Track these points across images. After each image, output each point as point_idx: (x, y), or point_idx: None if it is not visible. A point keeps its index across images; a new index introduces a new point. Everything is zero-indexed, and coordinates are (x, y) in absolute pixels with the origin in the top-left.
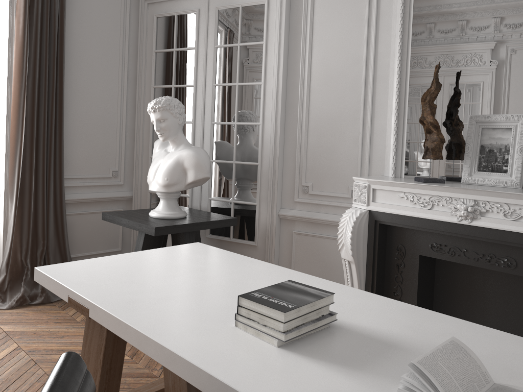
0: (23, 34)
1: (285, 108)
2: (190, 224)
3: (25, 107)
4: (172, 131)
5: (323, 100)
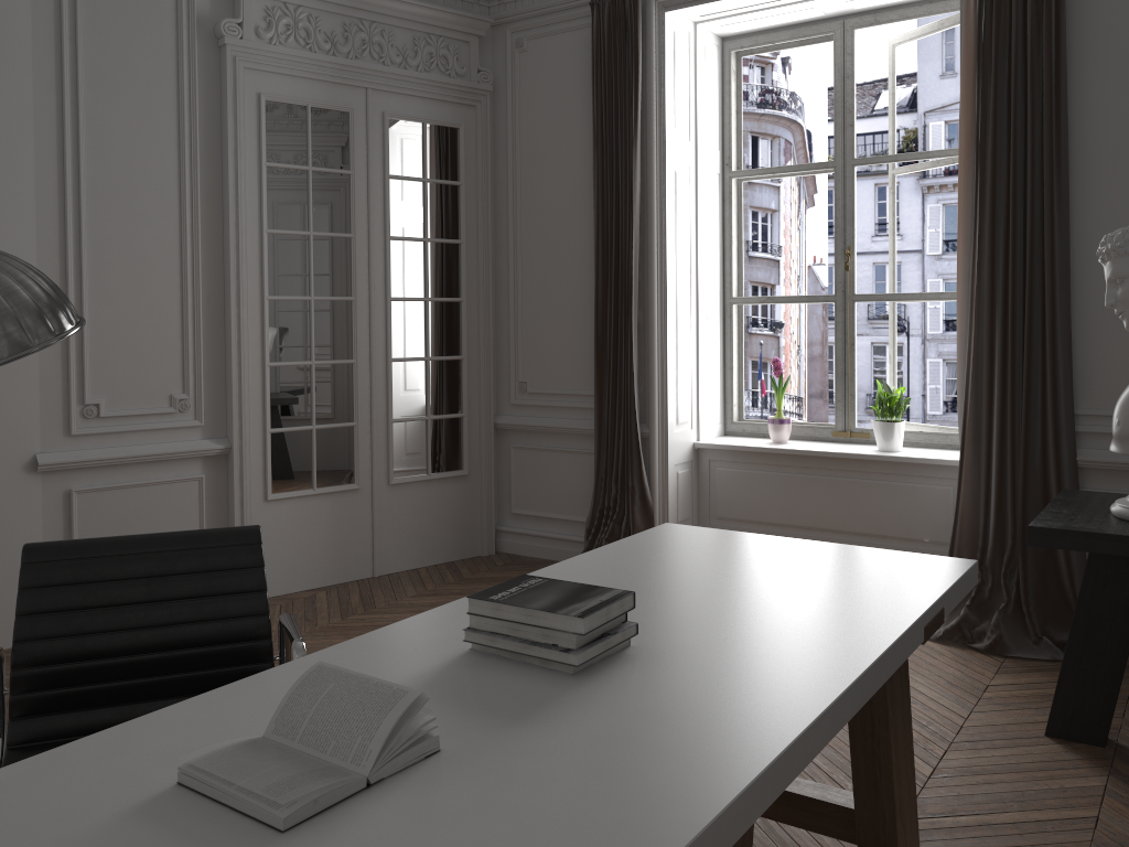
0: (973, 142)
1: None
2: None
3: (982, 276)
4: None
5: None
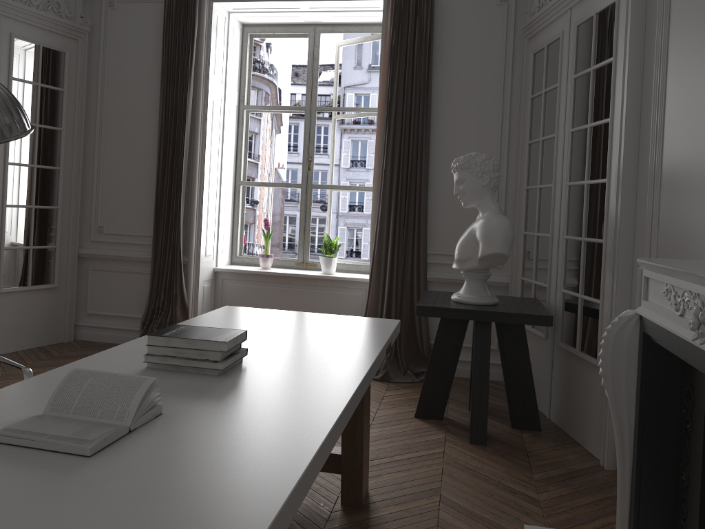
0: (385, 104)
1: (638, 154)
2: (468, 310)
3: (386, 177)
4: (472, 194)
5: (678, 134)
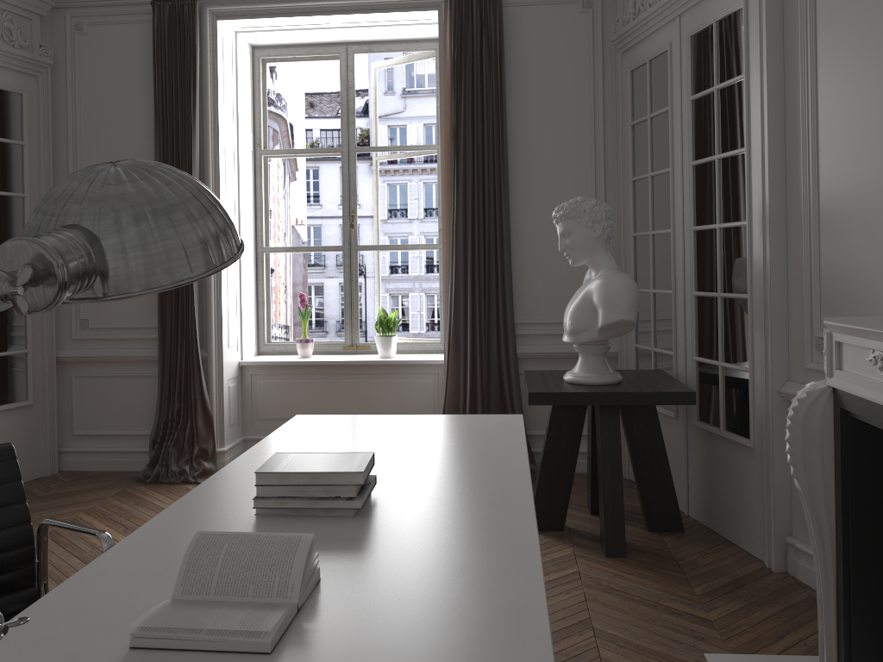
0: (451, 141)
1: (785, 190)
2: (592, 393)
3: (458, 232)
4: (582, 249)
5: (838, 165)
